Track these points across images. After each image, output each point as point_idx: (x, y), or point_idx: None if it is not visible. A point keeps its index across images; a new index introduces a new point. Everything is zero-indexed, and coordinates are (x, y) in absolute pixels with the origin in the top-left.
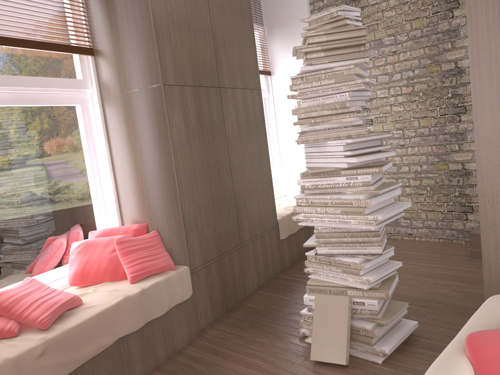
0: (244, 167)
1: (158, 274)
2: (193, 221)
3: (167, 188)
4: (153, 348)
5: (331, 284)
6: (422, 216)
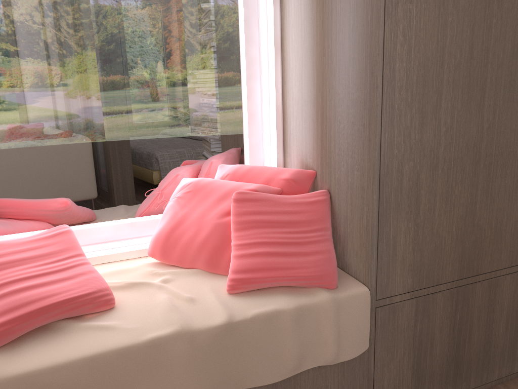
0: None
1: (294, 288)
2: (406, 190)
3: (357, 100)
4: None
5: None
6: None
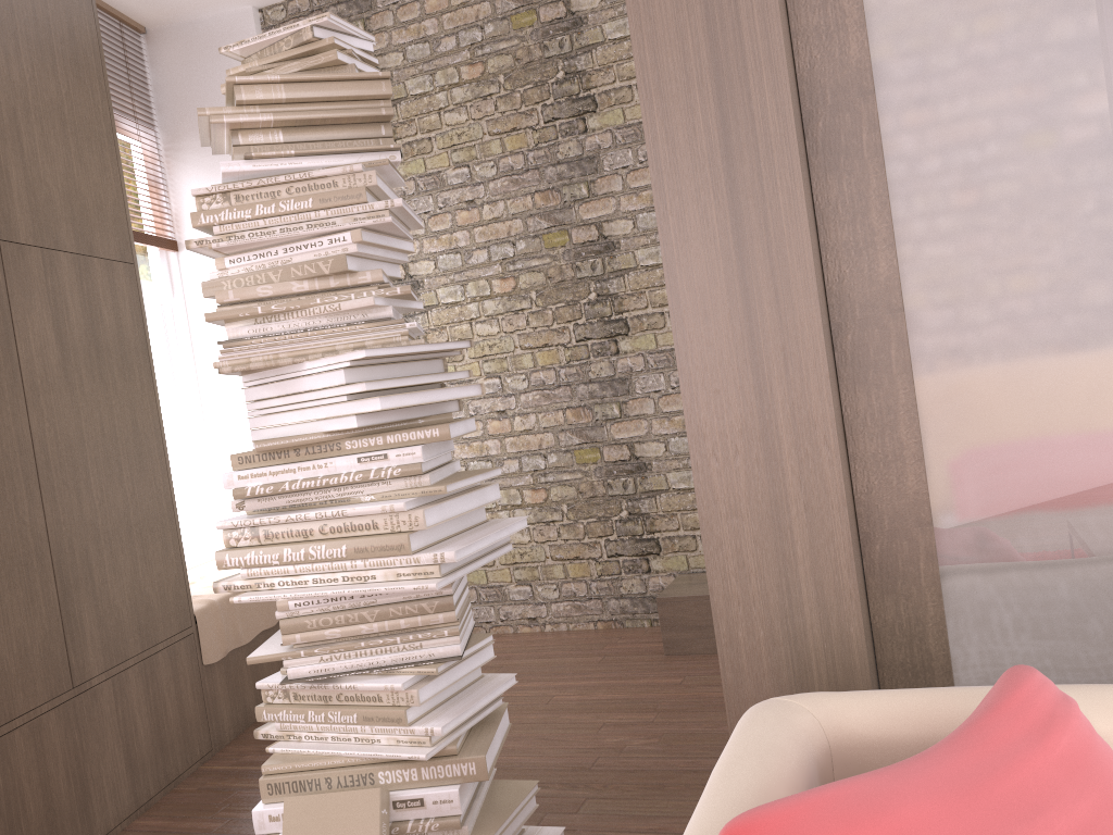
0: (86, 467)
1: None
2: None
3: None
4: None
5: (331, 761)
6: (556, 572)
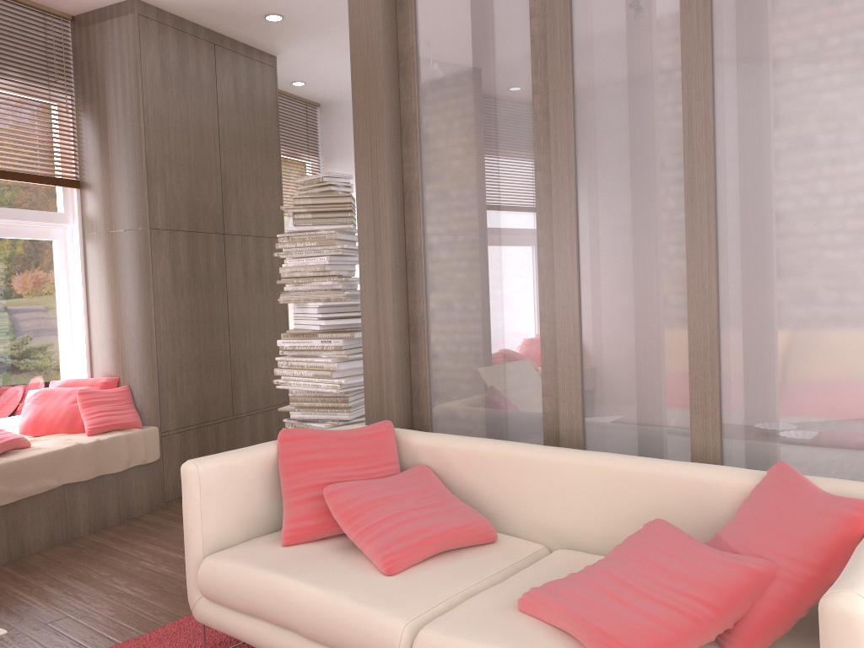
0: (249, 327)
1: (121, 430)
2: (170, 378)
3: (144, 339)
4: (103, 506)
5: None
6: None
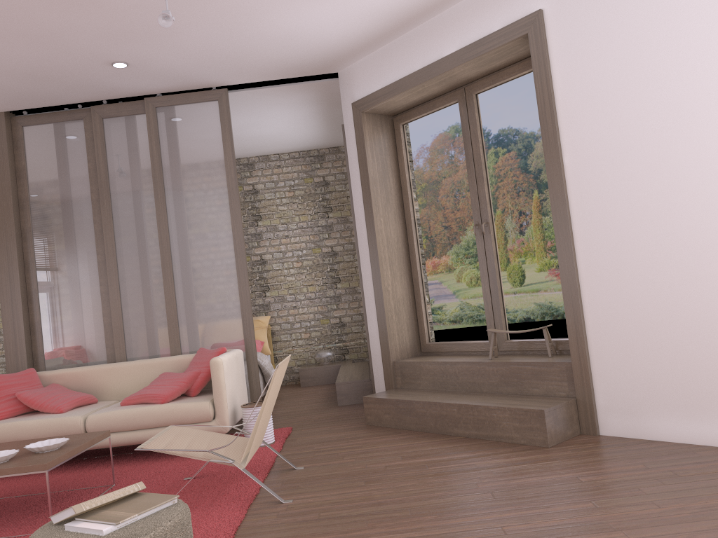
0: None
1: None
2: None
3: None
4: None
5: None
6: None
